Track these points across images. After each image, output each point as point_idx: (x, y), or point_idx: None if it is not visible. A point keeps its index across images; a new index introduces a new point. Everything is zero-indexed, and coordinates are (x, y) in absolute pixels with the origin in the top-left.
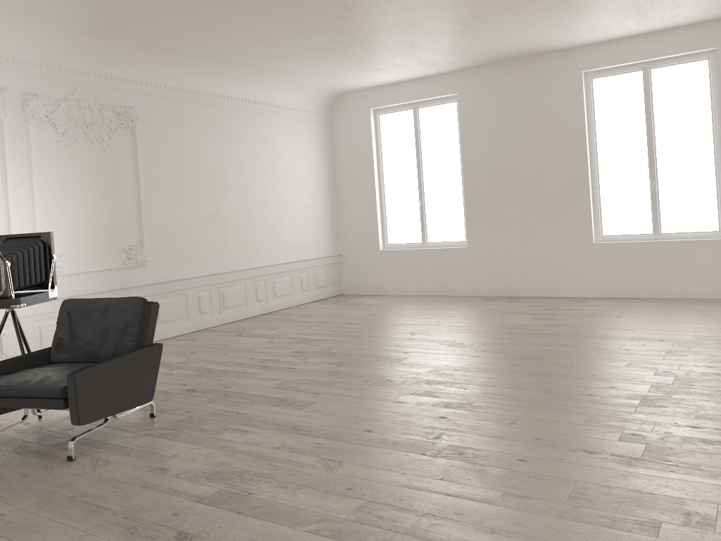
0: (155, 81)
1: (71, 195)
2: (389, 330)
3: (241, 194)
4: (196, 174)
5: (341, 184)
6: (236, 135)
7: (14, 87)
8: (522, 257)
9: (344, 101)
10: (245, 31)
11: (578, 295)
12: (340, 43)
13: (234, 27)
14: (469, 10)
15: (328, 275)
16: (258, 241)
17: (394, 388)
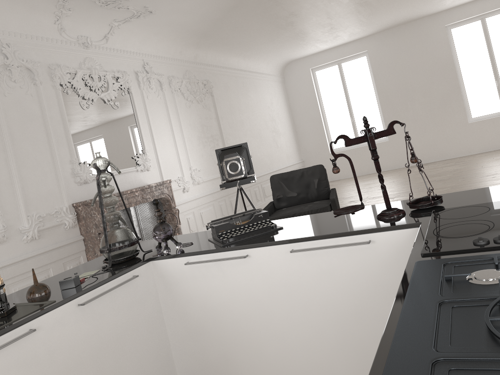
0: (214, 63)
1: (196, 134)
2: None
3: (258, 128)
4: (239, 117)
5: (296, 118)
6: (250, 93)
7: (164, 73)
8: (425, 139)
9: (291, 66)
10: (278, 24)
11: (464, 155)
12: (320, 26)
13: (275, 22)
14: None
15: None
16: (270, 155)
17: None
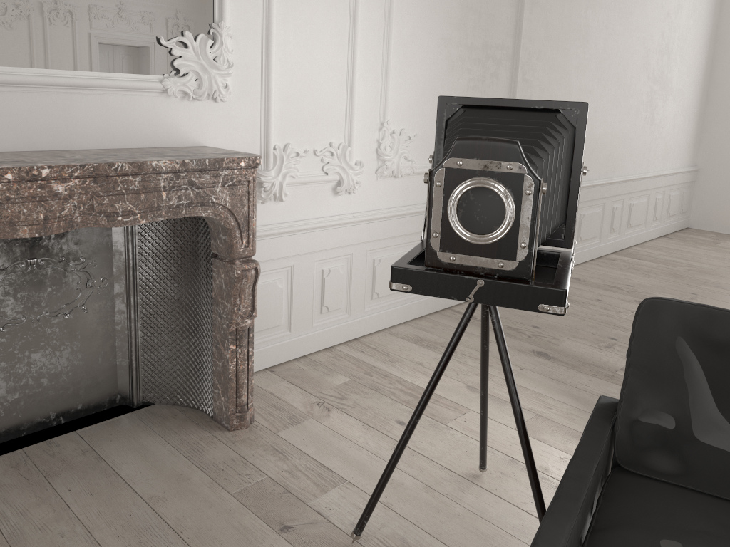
0: None
1: (437, 28)
2: None
3: (623, 62)
4: (583, 18)
5: (723, 63)
6: None
7: None
8: None
9: None
10: None
11: None
12: None
13: None
14: None
15: (680, 198)
16: (627, 140)
17: None
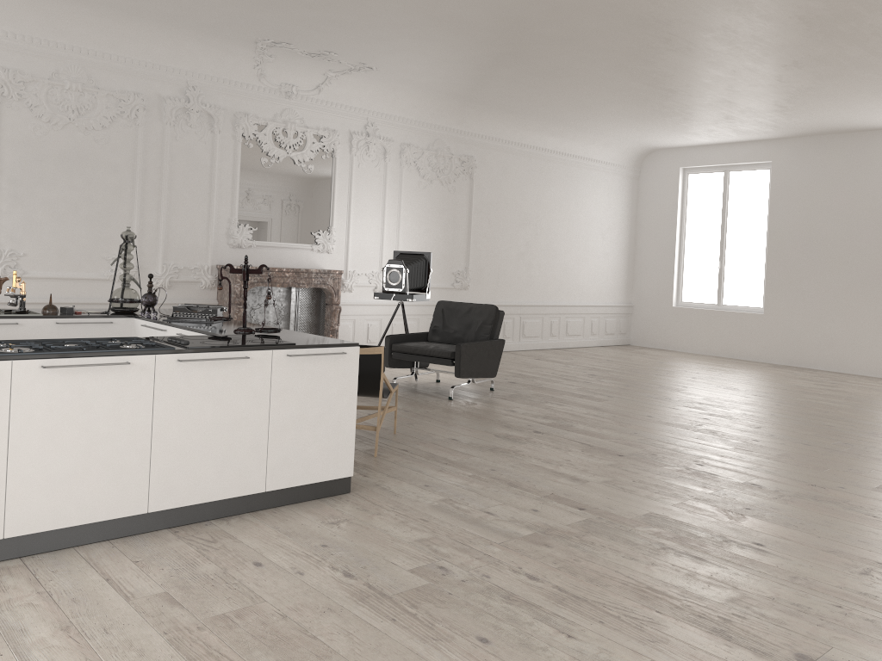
0: (492, 135)
1: (423, 225)
2: (672, 373)
3: (549, 238)
4: (514, 216)
5: (640, 238)
6: (551, 184)
7: (396, 139)
8: (819, 330)
9: (654, 157)
10: (577, 102)
11: (874, 375)
12: (658, 113)
13: (569, 99)
14: (782, 96)
15: (617, 323)
16: (558, 282)
17: (671, 402)
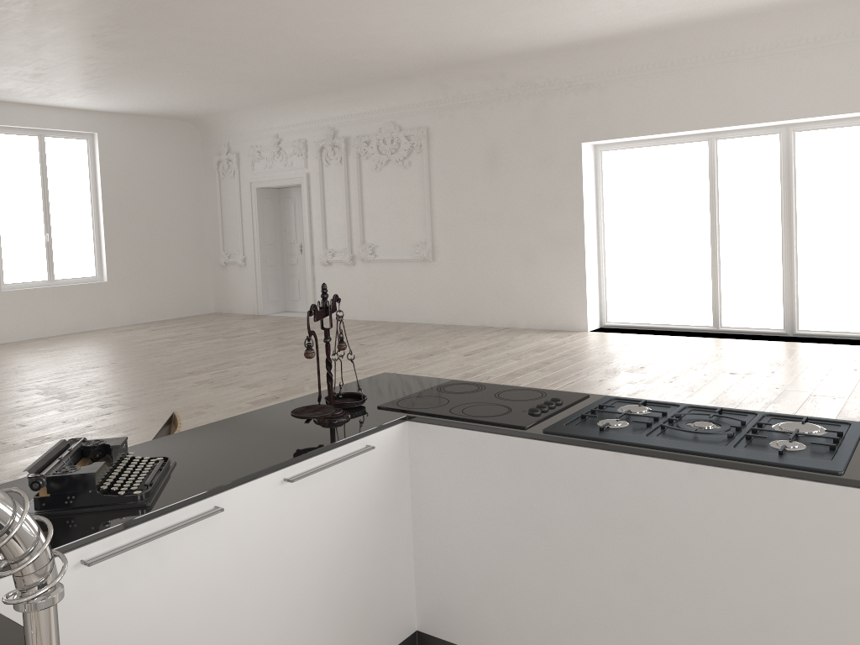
0: None
1: None
2: None
3: None
4: None
5: None
6: None
7: None
8: None
9: None
10: None
11: None
12: None
13: None
14: None
15: None
16: None
17: None
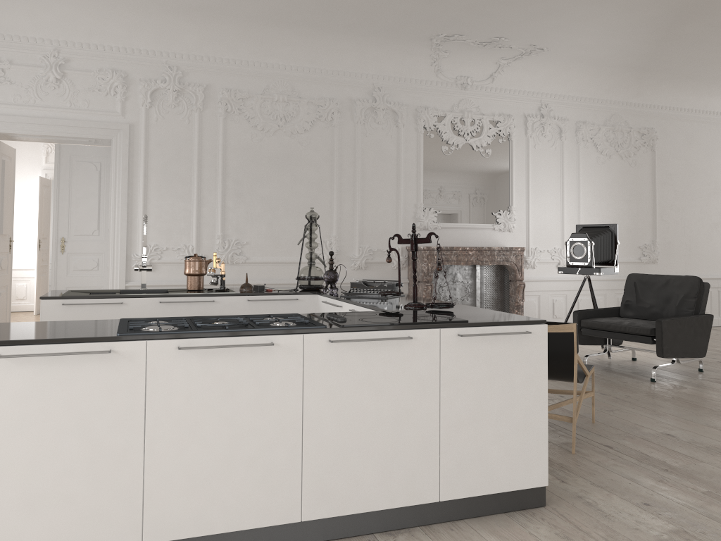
0: (673, 105)
1: (604, 200)
2: None
3: None
4: (703, 186)
5: None
6: None
7: (571, 118)
8: None
9: None
10: None
11: None
12: None
13: None
14: None
15: None
16: None
17: None
